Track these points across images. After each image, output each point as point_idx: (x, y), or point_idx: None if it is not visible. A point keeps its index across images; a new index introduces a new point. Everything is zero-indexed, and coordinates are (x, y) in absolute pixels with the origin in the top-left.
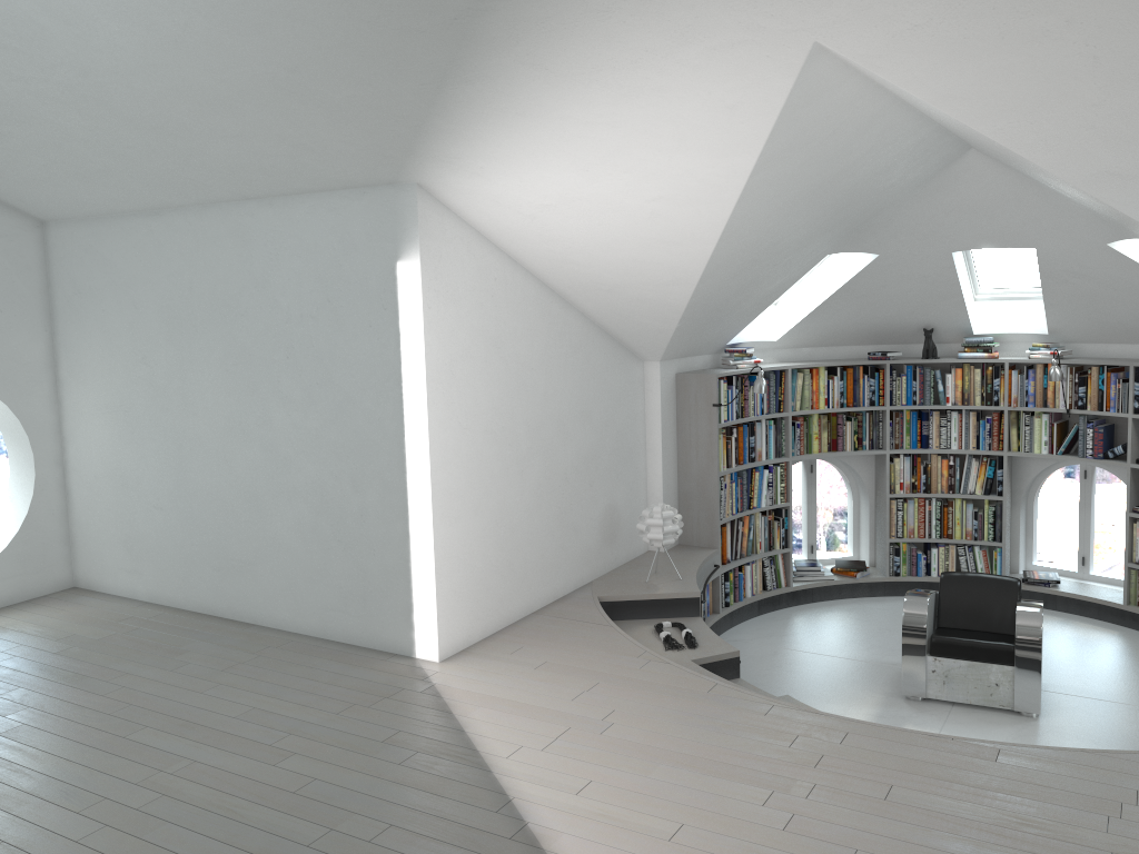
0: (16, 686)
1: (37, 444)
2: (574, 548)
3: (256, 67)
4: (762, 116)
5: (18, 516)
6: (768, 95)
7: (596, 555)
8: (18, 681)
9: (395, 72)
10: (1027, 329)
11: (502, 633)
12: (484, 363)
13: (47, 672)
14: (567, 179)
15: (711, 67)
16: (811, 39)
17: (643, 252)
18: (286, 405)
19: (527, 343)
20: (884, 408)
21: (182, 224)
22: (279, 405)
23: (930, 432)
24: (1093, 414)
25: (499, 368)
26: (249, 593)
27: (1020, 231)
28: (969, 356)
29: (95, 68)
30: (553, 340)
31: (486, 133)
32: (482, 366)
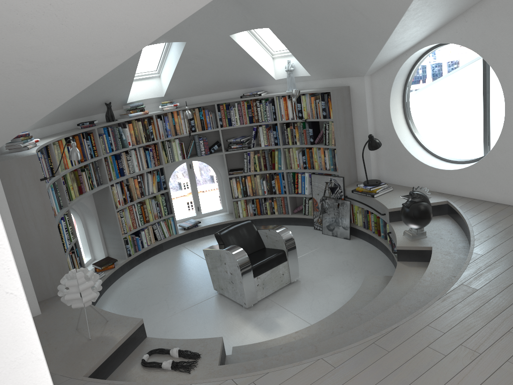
0: None
1: None
2: None
3: None
4: None
5: None
6: None
7: None
8: None
9: None
10: (153, 95)
11: None
12: None
13: None
14: None
15: None
16: None
17: (130, 13)
18: None
19: None
20: (101, 157)
21: None
22: None
23: (123, 165)
24: (202, 132)
25: None
26: None
27: (184, 30)
28: (135, 115)
29: None
30: None
31: None
32: None
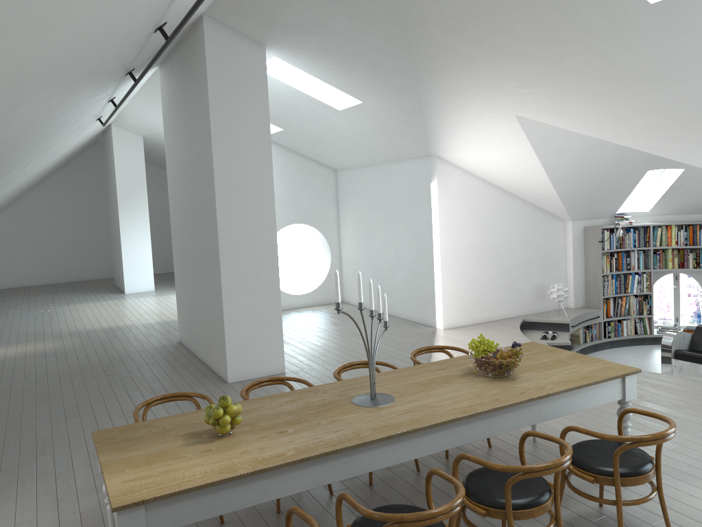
0: (314, 322)
1: (331, 248)
2: (517, 299)
3: (374, 126)
4: (520, 133)
5: (325, 274)
6: (515, 128)
7: (531, 304)
8: (315, 321)
9: (410, 126)
10: None
11: (473, 325)
12: (467, 220)
13: (324, 320)
14: (479, 153)
15: (493, 121)
16: (513, 114)
17: (524, 177)
18: (401, 235)
19: (490, 212)
20: None
21: (373, 170)
22: (399, 235)
23: None
24: None
25: (475, 222)
26: (390, 303)
27: None
28: None
29: (335, 128)
30: (505, 211)
31: (446, 141)
32: (466, 221)
